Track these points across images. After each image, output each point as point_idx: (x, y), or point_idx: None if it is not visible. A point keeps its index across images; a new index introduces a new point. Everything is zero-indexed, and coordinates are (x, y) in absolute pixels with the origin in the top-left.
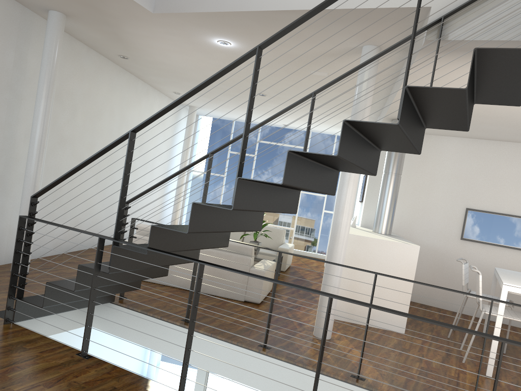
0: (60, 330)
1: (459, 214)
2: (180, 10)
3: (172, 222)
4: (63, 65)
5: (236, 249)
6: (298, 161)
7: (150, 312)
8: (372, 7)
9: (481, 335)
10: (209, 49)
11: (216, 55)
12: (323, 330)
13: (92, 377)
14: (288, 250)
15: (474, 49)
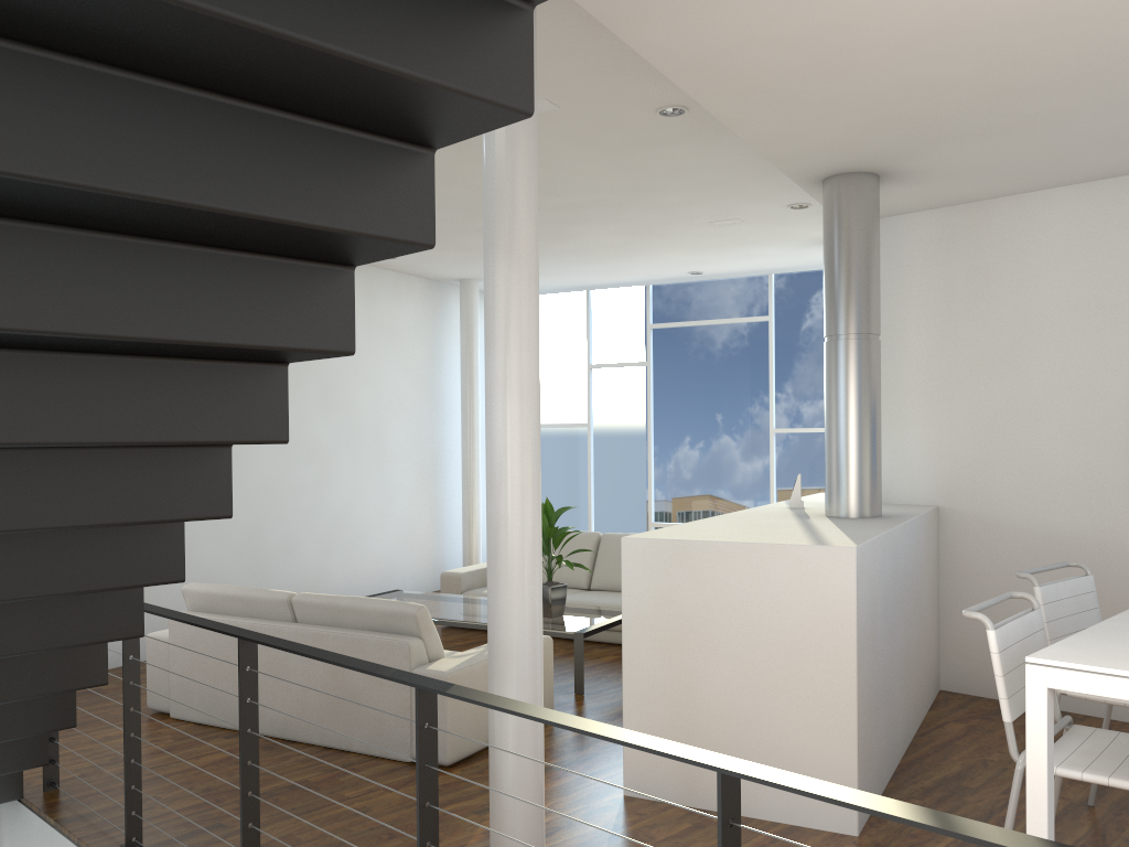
0: None
1: (1123, 416)
2: None
3: (465, 554)
4: None
5: (382, 620)
6: None
7: (71, 824)
8: None
9: None
10: None
11: None
12: None
13: None
14: None
15: None
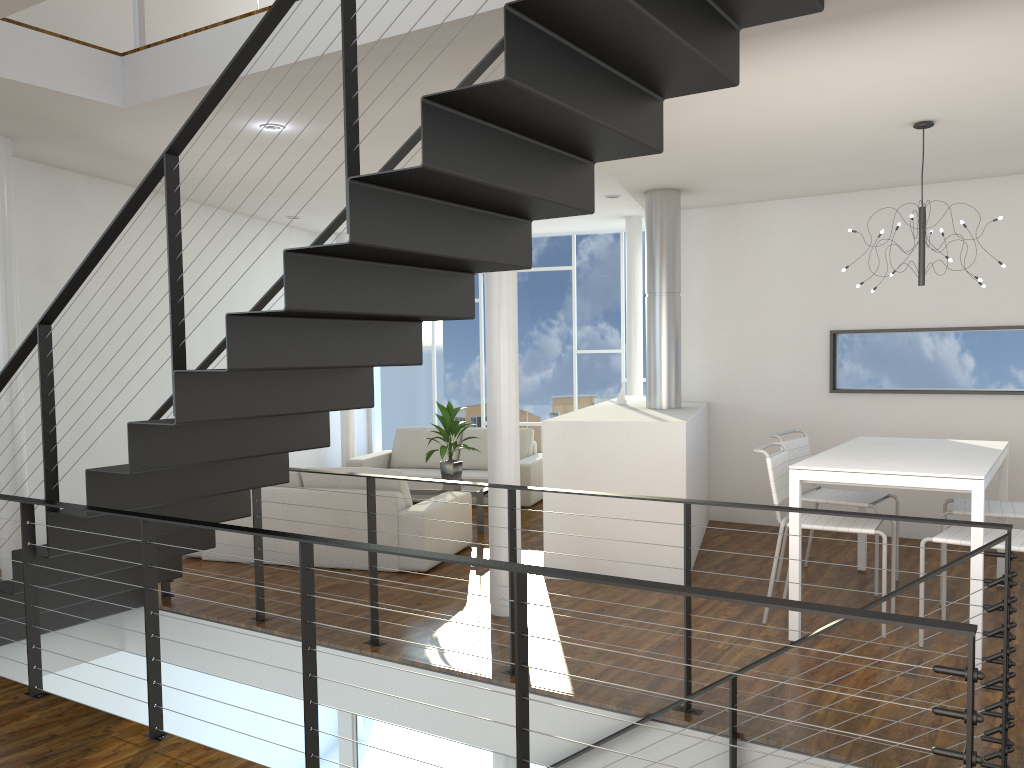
0: (68, 663)
1: (820, 344)
2: (160, 94)
3: (343, 449)
4: (42, 219)
5: None
6: (267, 326)
7: (204, 612)
8: (421, 27)
9: (486, 566)
10: (263, 141)
11: (282, 147)
12: (301, 595)
13: (28, 724)
14: (529, 466)
15: (422, 99)
